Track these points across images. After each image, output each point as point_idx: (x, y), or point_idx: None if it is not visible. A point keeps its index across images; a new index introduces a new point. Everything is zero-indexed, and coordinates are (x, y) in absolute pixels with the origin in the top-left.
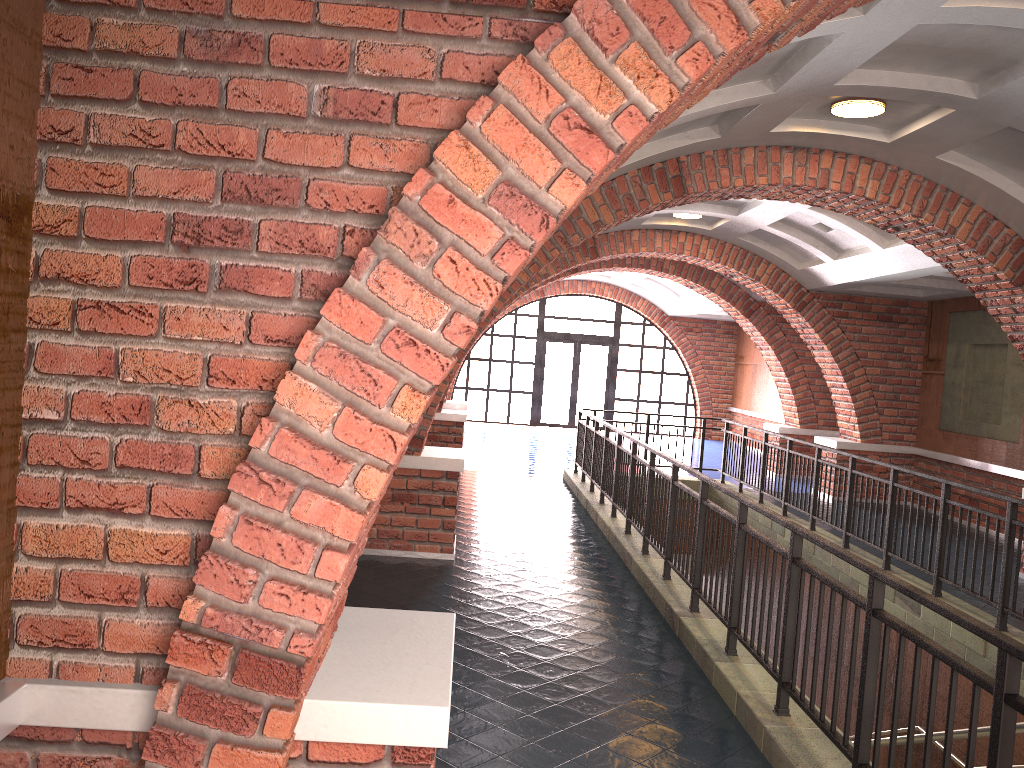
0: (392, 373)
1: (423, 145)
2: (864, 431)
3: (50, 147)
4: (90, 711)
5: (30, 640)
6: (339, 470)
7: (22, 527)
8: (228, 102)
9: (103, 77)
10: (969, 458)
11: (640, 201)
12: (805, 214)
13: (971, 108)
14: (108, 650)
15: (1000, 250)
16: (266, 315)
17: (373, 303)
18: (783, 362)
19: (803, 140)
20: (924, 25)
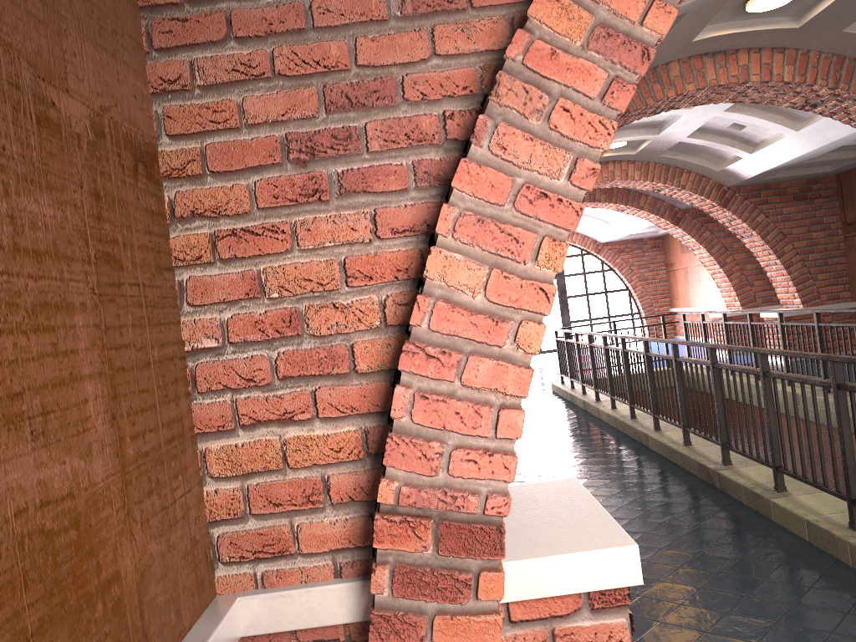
0: (529, 229)
1: (501, 21)
2: (804, 297)
3: (162, 98)
4: (302, 612)
5: (232, 557)
6: (499, 330)
7: (204, 452)
8: (315, 21)
9: (198, 23)
10: None
11: None
12: (719, 118)
13: None
14: (305, 552)
15: None
16: (388, 209)
17: (498, 166)
18: (715, 256)
19: (720, 44)
20: None
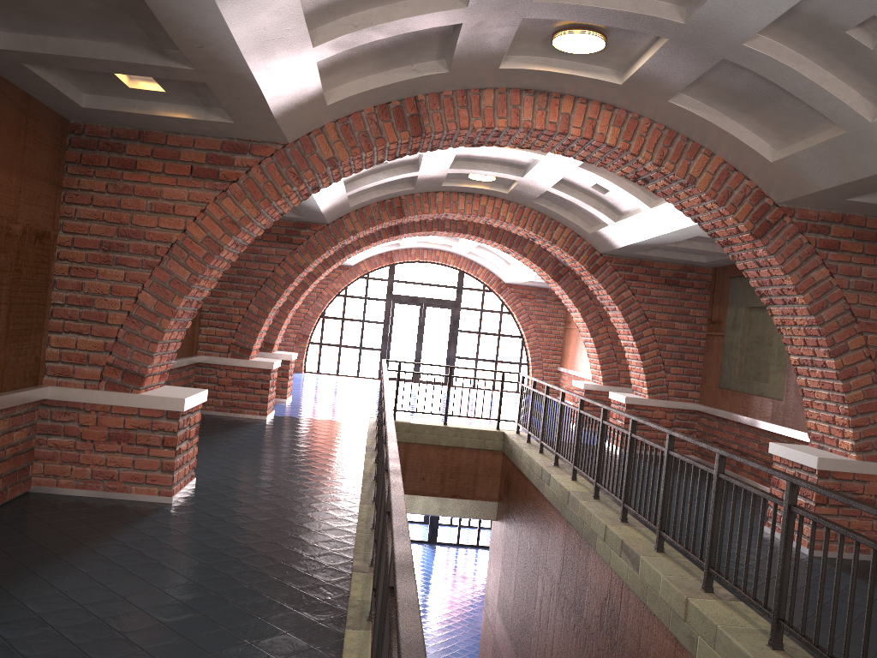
0: None
1: None
2: (651, 388)
3: None
4: None
5: None
6: None
7: None
8: None
9: None
10: (742, 414)
11: (376, 139)
12: (582, 175)
13: (682, 36)
14: None
15: (740, 201)
16: None
17: None
18: (589, 323)
19: (540, 81)
20: None
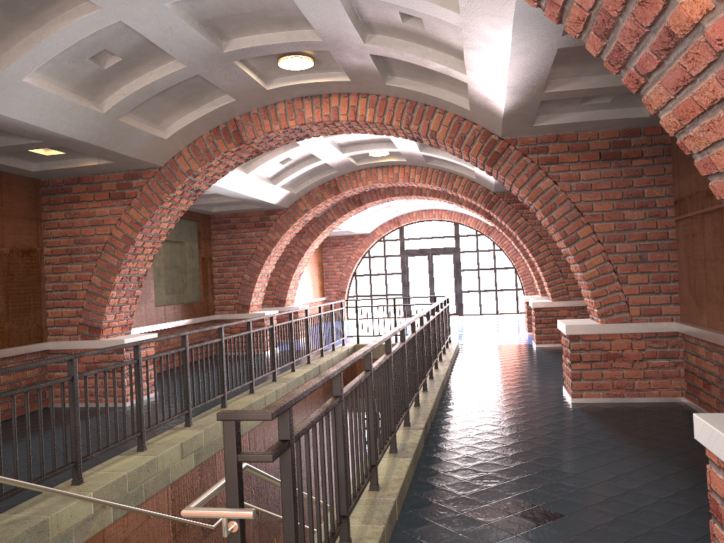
0: None
1: None
2: (554, 292)
3: None
4: None
5: None
6: None
7: None
8: None
9: None
10: None
11: (214, 152)
12: None
13: (333, 47)
14: None
15: (472, 142)
16: None
17: None
18: (521, 248)
19: (306, 90)
20: (202, 2)
